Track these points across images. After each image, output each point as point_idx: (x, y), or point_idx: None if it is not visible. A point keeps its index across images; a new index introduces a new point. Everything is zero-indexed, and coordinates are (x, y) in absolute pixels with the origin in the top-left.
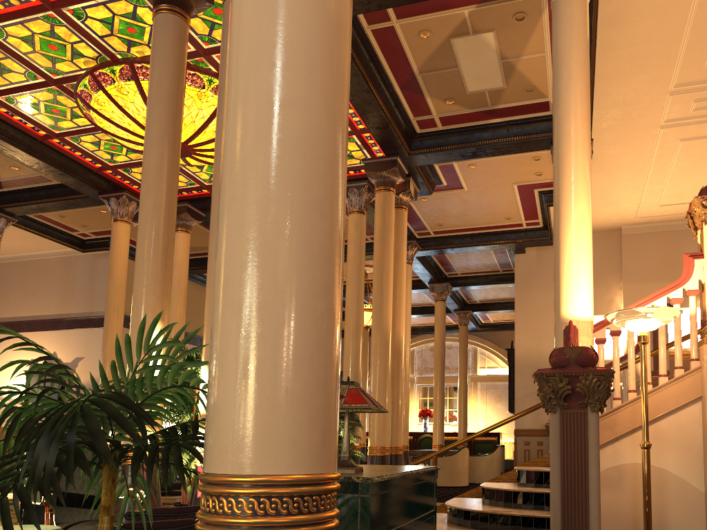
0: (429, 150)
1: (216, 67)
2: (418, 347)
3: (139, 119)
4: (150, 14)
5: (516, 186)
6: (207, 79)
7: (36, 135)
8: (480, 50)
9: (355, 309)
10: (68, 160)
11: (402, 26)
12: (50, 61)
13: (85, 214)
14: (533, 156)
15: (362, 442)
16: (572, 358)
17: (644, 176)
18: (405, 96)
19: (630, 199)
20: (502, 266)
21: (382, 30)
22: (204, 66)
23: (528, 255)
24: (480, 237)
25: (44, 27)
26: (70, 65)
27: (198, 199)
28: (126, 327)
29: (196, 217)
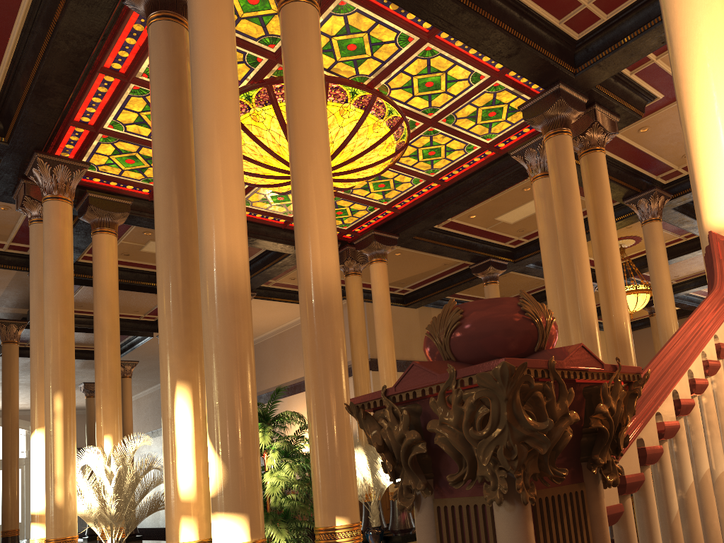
0: (600, 56)
1: None
2: None
3: (259, 159)
4: None
5: None
6: None
7: None
8: None
9: (558, 299)
10: (255, 225)
11: None
12: None
13: None
14: None
15: None
16: (440, 344)
17: None
18: None
19: None
20: None
21: None
22: None
23: None
24: None
25: (141, 103)
26: None
27: (387, 222)
28: (376, 370)
29: (387, 242)
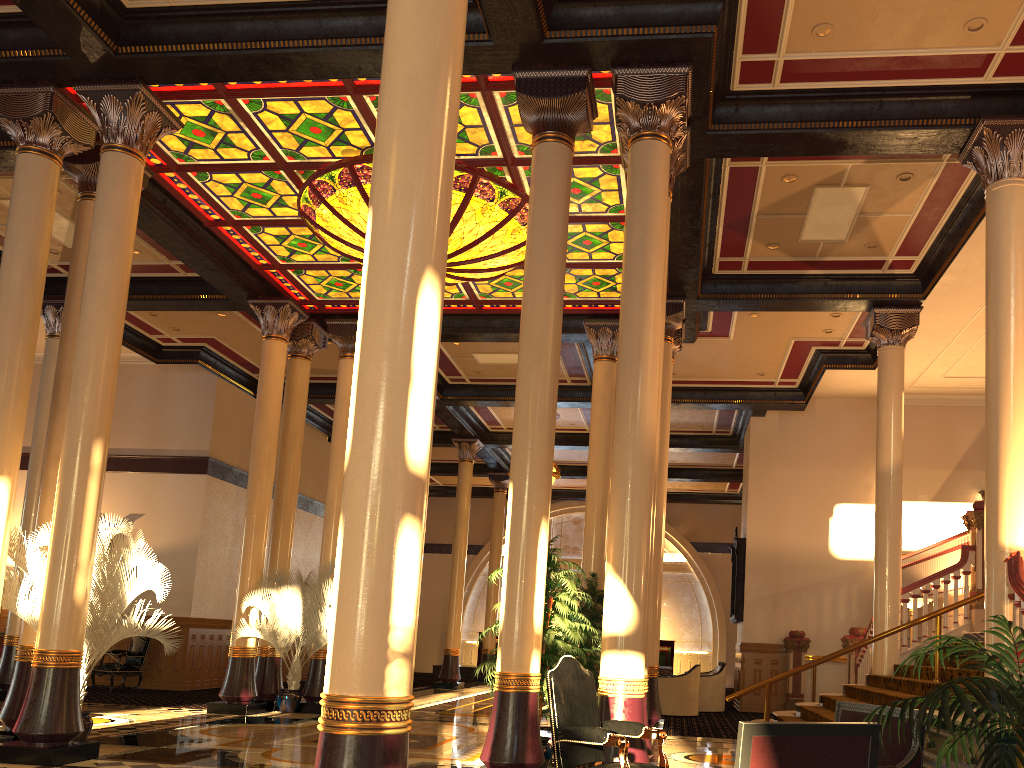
0: (724, 296)
1: (516, 178)
2: (556, 517)
3: None
4: (474, 115)
5: (793, 341)
6: (499, 191)
7: (205, 219)
8: (841, 201)
9: (603, 485)
10: (227, 252)
11: (768, 168)
12: (299, 143)
13: (189, 316)
14: (832, 312)
15: (490, 647)
16: None
17: (944, 344)
18: (724, 235)
19: (914, 366)
20: (719, 427)
21: (742, 168)
22: (499, 175)
23: (768, 419)
24: (716, 393)
25: (322, 109)
26: (322, 151)
27: None
28: (212, 475)
29: None
